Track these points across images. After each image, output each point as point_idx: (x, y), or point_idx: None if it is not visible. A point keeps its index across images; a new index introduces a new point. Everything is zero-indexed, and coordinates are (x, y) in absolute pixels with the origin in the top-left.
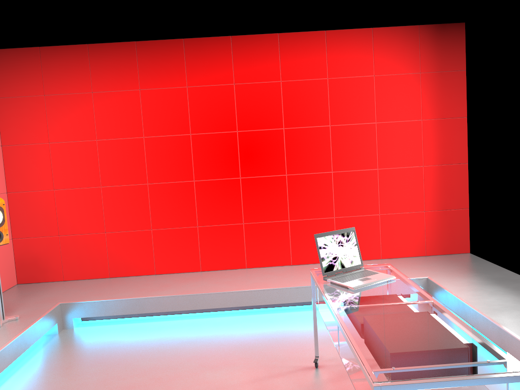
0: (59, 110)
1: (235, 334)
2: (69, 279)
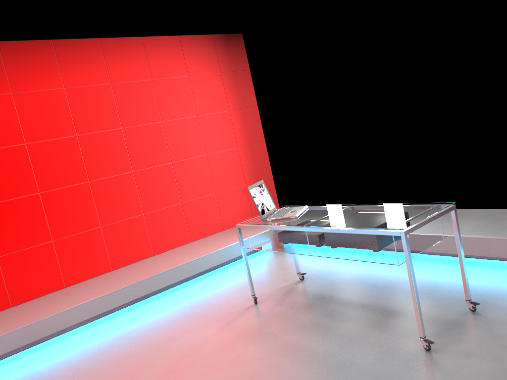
0: None
1: (156, 317)
2: None
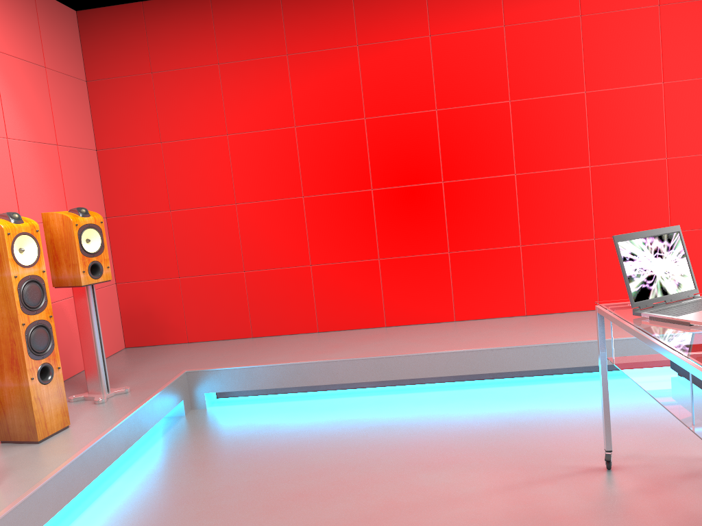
0: (172, 94)
1: (454, 417)
2: (195, 339)
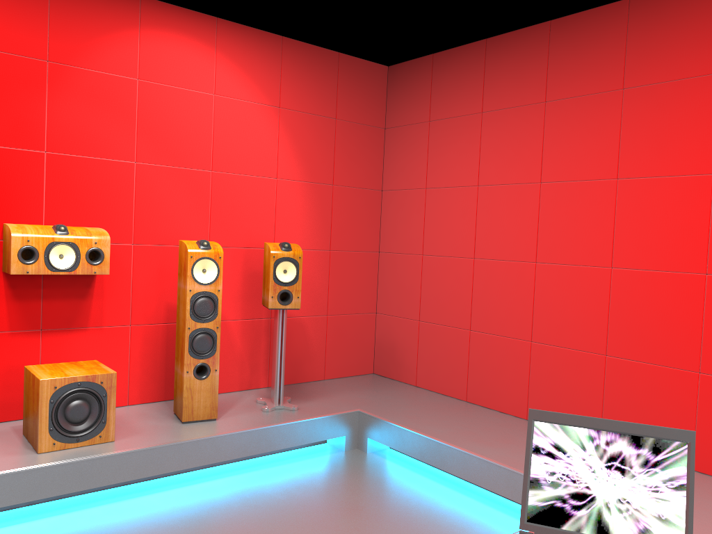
0: (441, 142)
1: None
2: (421, 385)
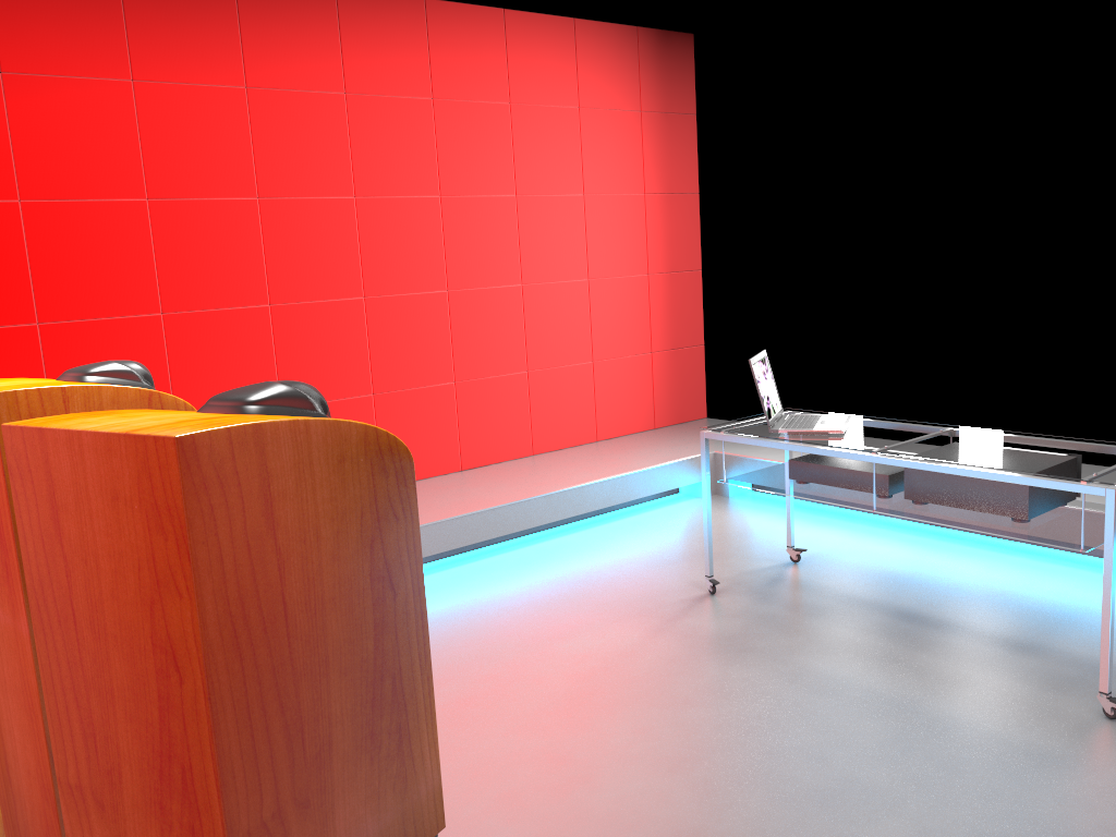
0: None
1: (500, 591)
2: None
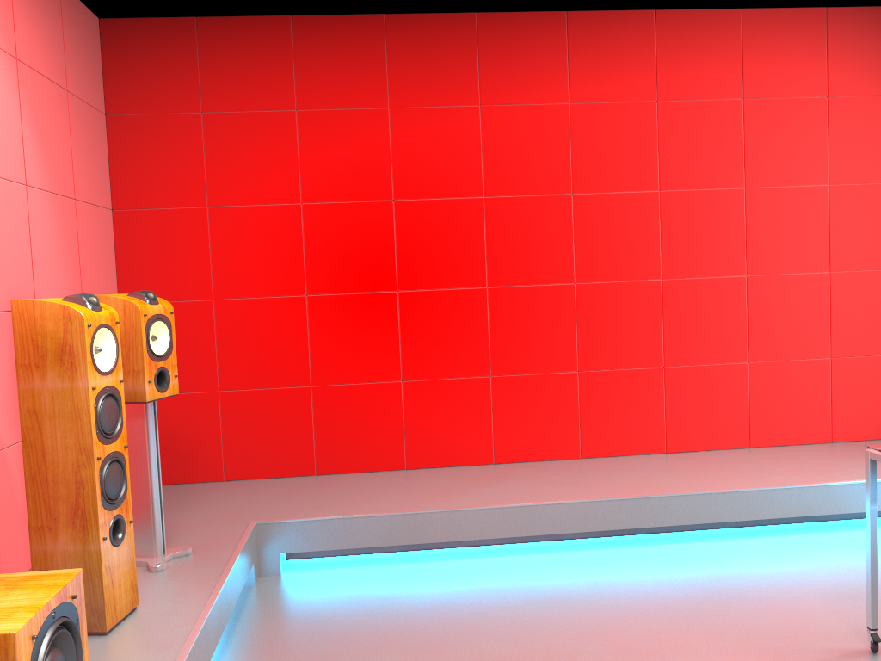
0: (230, 144)
1: (634, 584)
2: (236, 477)
